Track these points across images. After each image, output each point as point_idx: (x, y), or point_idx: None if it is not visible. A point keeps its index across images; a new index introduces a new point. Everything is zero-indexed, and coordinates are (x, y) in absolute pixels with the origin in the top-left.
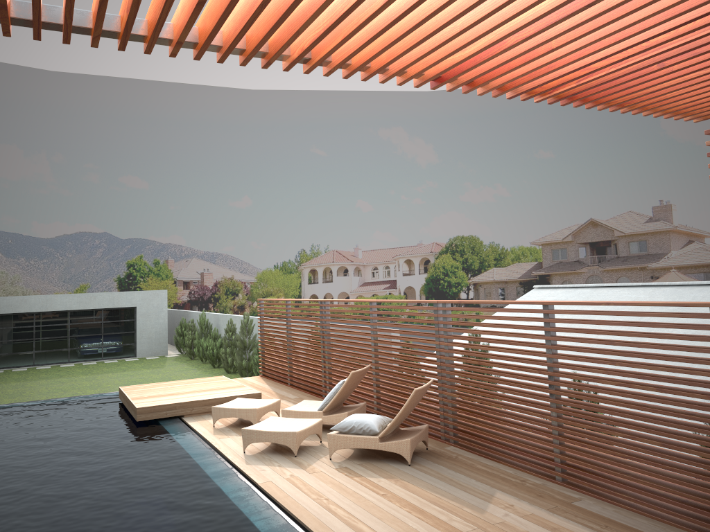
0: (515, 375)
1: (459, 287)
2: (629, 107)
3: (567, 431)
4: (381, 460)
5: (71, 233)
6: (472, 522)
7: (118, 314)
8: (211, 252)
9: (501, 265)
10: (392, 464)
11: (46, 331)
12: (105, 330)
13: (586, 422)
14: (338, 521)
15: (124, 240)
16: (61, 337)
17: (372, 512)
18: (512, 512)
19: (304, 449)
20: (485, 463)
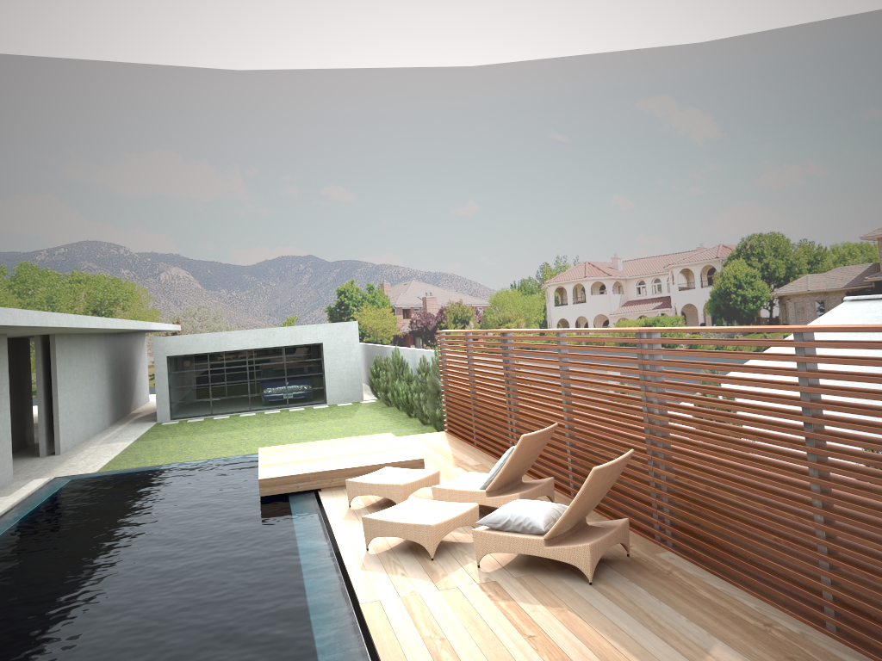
0: (755, 448)
1: (758, 303)
2: None
3: (841, 550)
4: (552, 572)
5: (273, 258)
6: None
7: (303, 353)
8: (432, 272)
9: (818, 270)
10: (565, 580)
11: (222, 375)
12: (289, 372)
13: (876, 536)
14: None
15: (332, 263)
16: (239, 382)
17: None
18: None
19: (450, 547)
20: (712, 585)
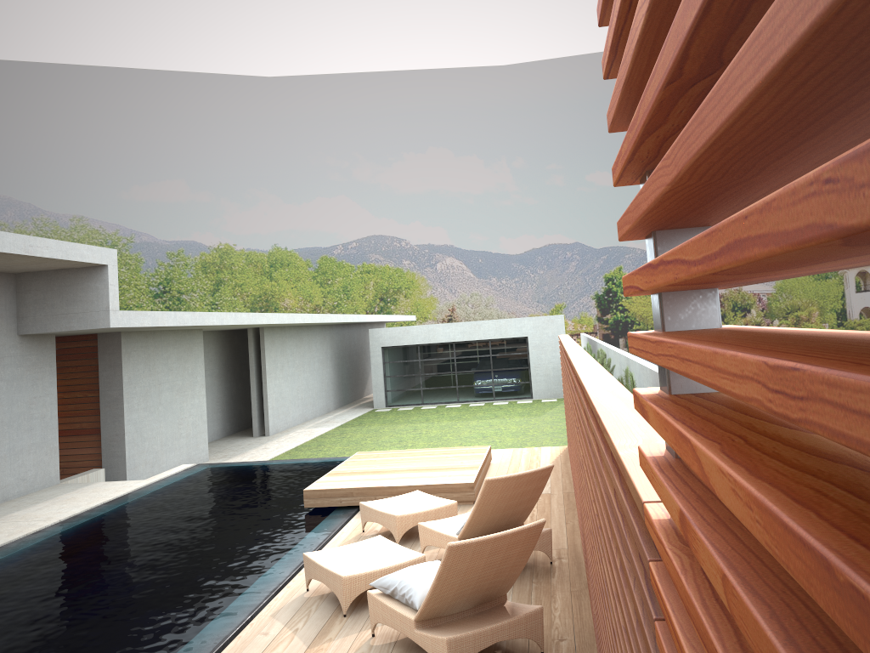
0: None
1: None
2: None
3: None
4: None
5: (540, 246)
6: None
7: (508, 346)
8: None
9: None
10: None
11: (431, 366)
12: (495, 365)
13: None
14: None
15: (598, 250)
16: (447, 373)
17: None
18: None
19: None
20: None
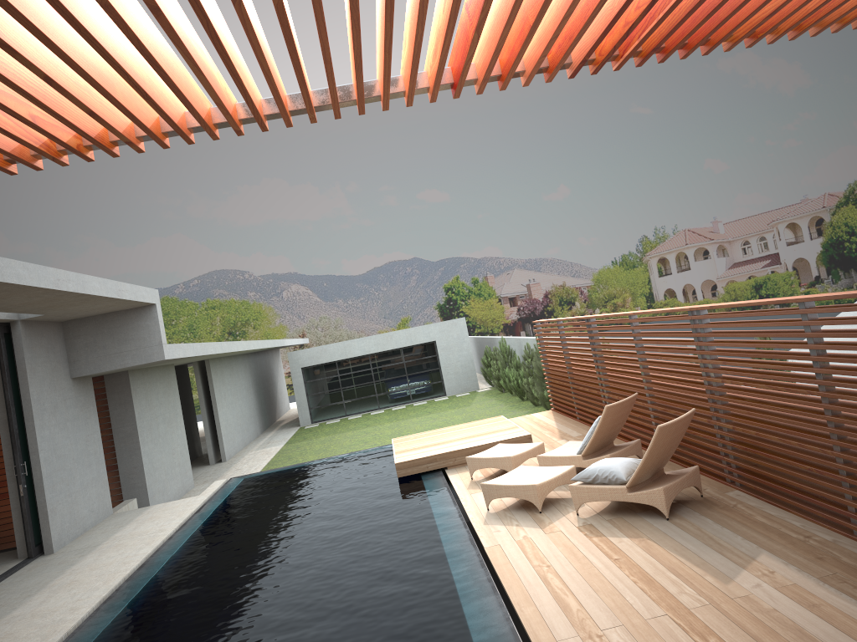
0: (785, 397)
1: None
2: (774, 34)
3: (853, 471)
4: (637, 513)
5: (381, 264)
6: (706, 596)
7: (419, 352)
8: (533, 259)
9: None
10: (647, 518)
11: (350, 379)
12: (409, 371)
13: None
14: (547, 594)
15: (436, 263)
16: (366, 383)
17: (591, 582)
18: (767, 582)
19: (555, 502)
20: (768, 512)
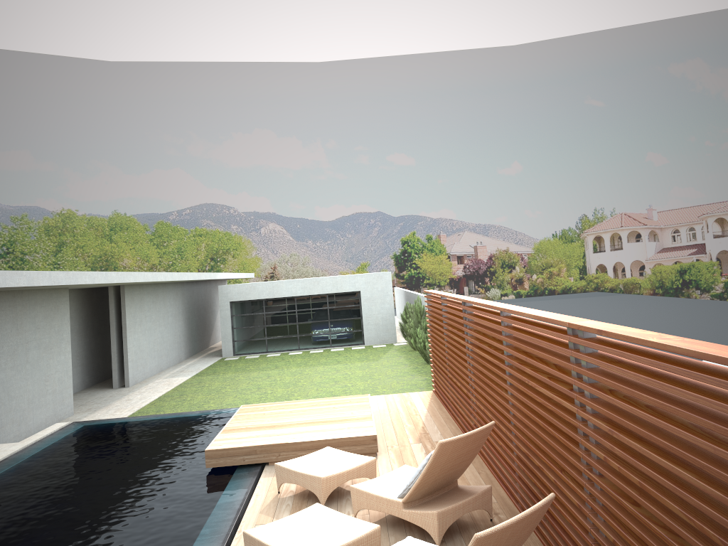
0: None
1: None
2: None
3: None
4: None
5: (349, 214)
6: None
7: (343, 299)
8: (482, 224)
9: None
10: None
11: (275, 318)
12: (331, 316)
13: None
14: None
15: (396, 218)
16: (289, 324)
17: None
18: None
19: None
20: None
